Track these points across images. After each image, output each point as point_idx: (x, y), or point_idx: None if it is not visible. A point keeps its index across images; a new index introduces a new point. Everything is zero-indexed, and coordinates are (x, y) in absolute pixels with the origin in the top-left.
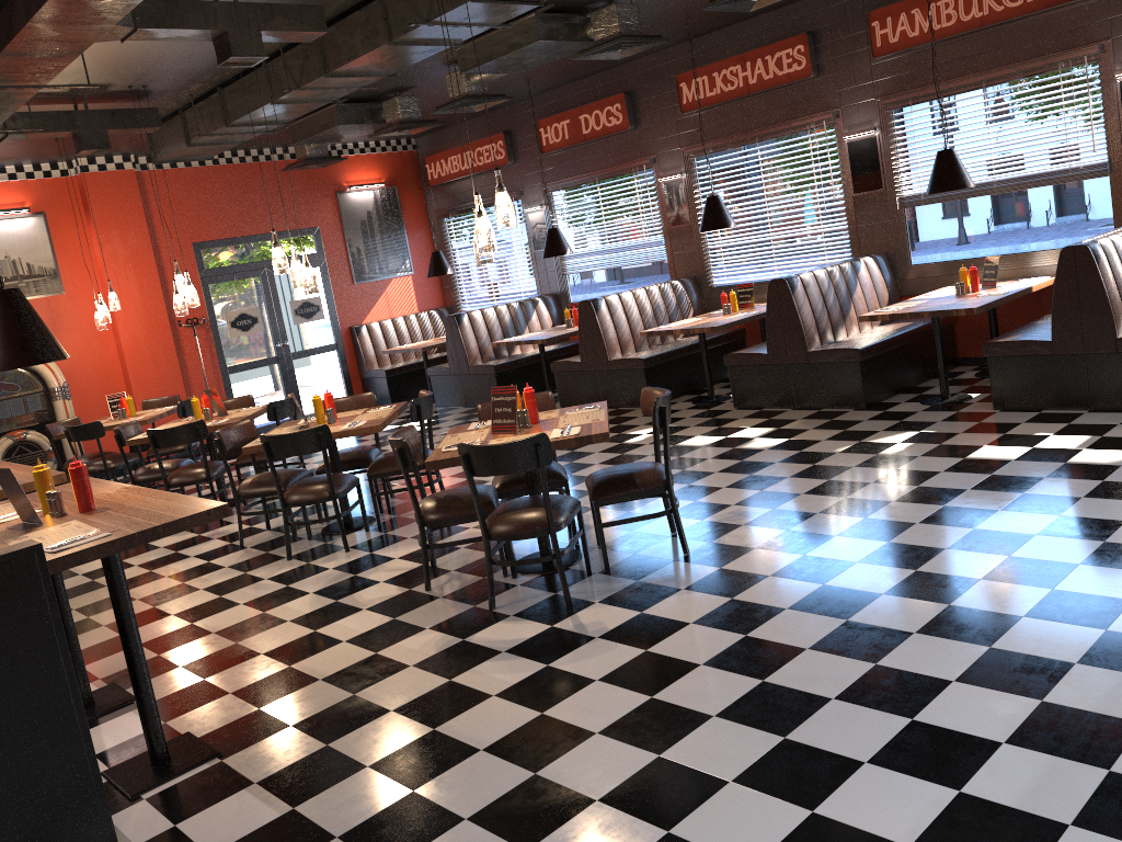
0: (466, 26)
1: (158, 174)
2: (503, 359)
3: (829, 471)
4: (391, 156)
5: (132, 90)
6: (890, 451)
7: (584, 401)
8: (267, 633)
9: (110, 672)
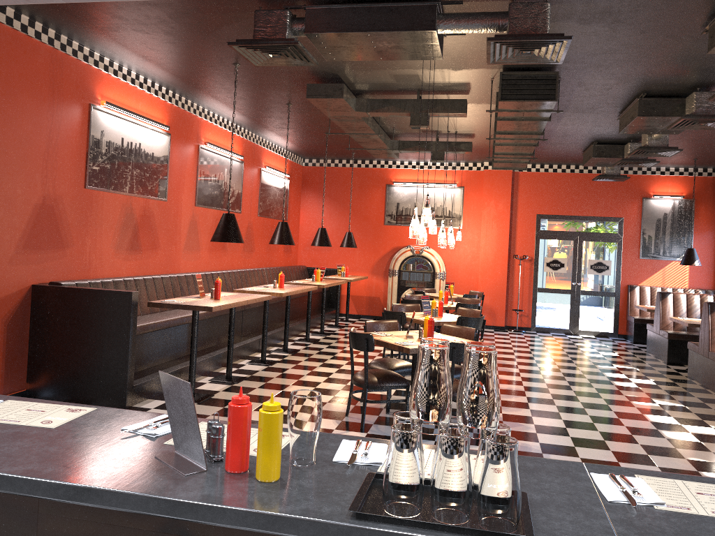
0: (528, 111)
1: (527, 174)
2: (685, 331)
3: (636, 460)
4: (696, 178)
5: (453, 133)
6: (712, 474)
7: (696, 377)
8: (301, 387)
9: (257, 375)
